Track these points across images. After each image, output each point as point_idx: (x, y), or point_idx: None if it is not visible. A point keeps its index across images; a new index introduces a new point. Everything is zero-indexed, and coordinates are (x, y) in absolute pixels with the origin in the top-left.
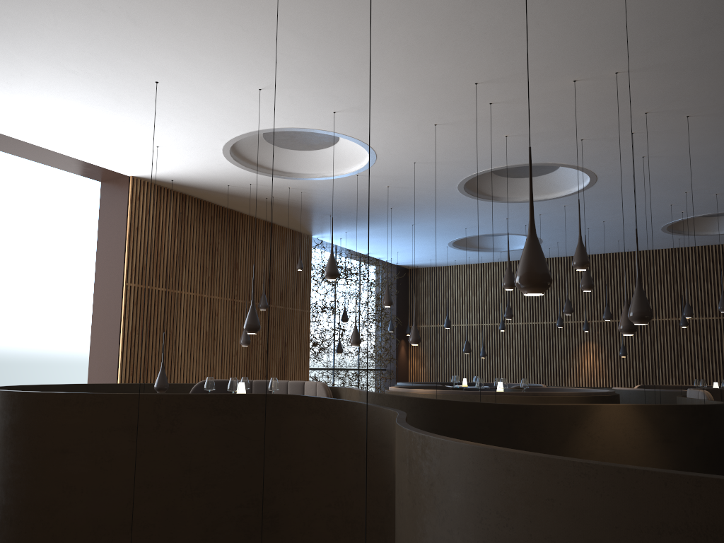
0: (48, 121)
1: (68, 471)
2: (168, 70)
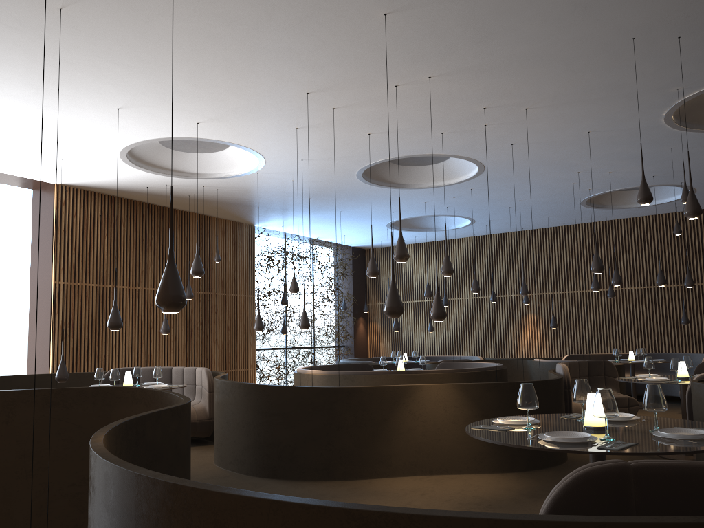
0: None
1: None
2: (28, 98)
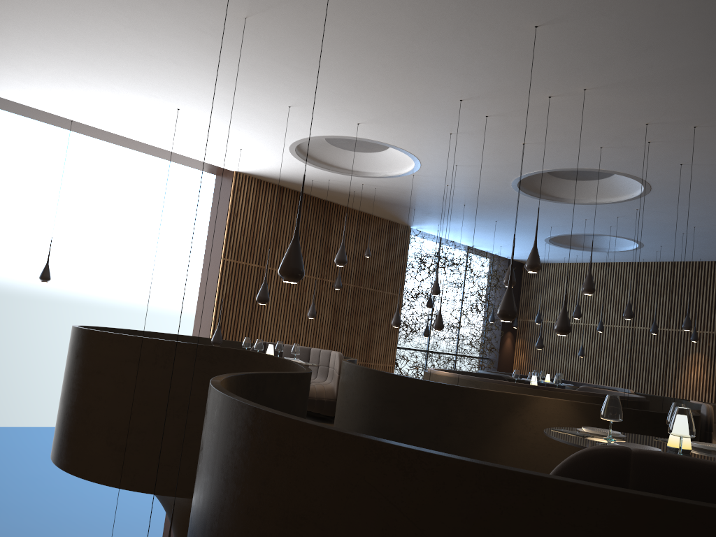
0: (156, 130)
1: (99, 386)
2: (216, 94)
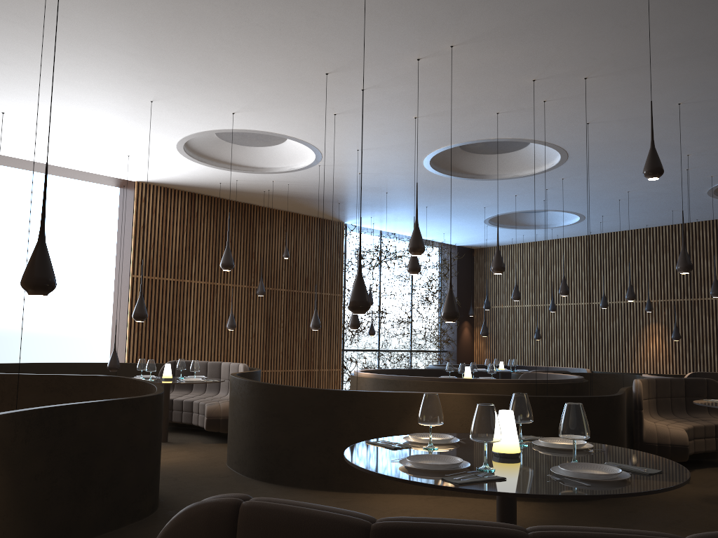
0: (30, 144)
1: None
2: (67, 95)
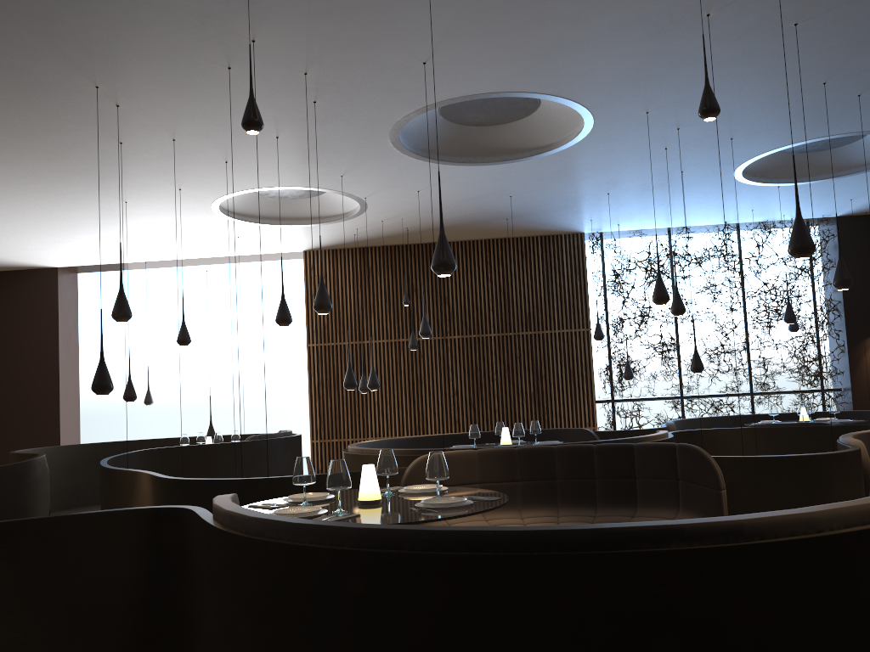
0: (176, 248)
1: None
2: (89, 216)
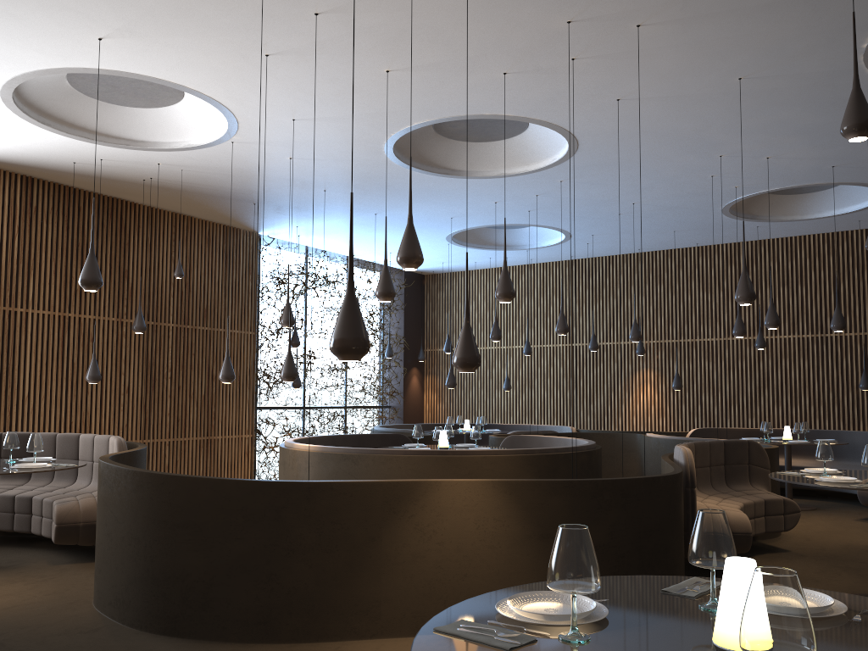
0: None
1: None
2: None
